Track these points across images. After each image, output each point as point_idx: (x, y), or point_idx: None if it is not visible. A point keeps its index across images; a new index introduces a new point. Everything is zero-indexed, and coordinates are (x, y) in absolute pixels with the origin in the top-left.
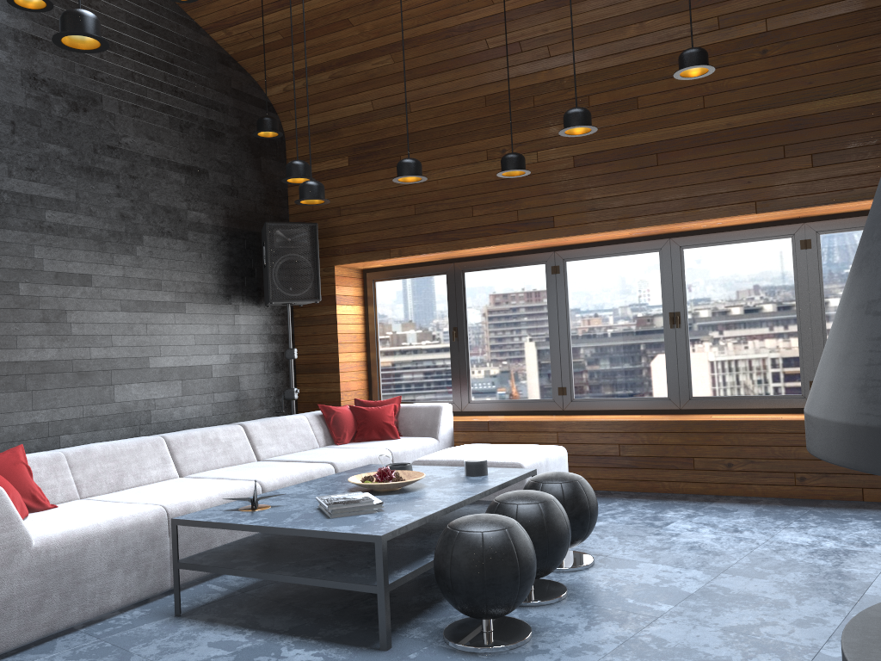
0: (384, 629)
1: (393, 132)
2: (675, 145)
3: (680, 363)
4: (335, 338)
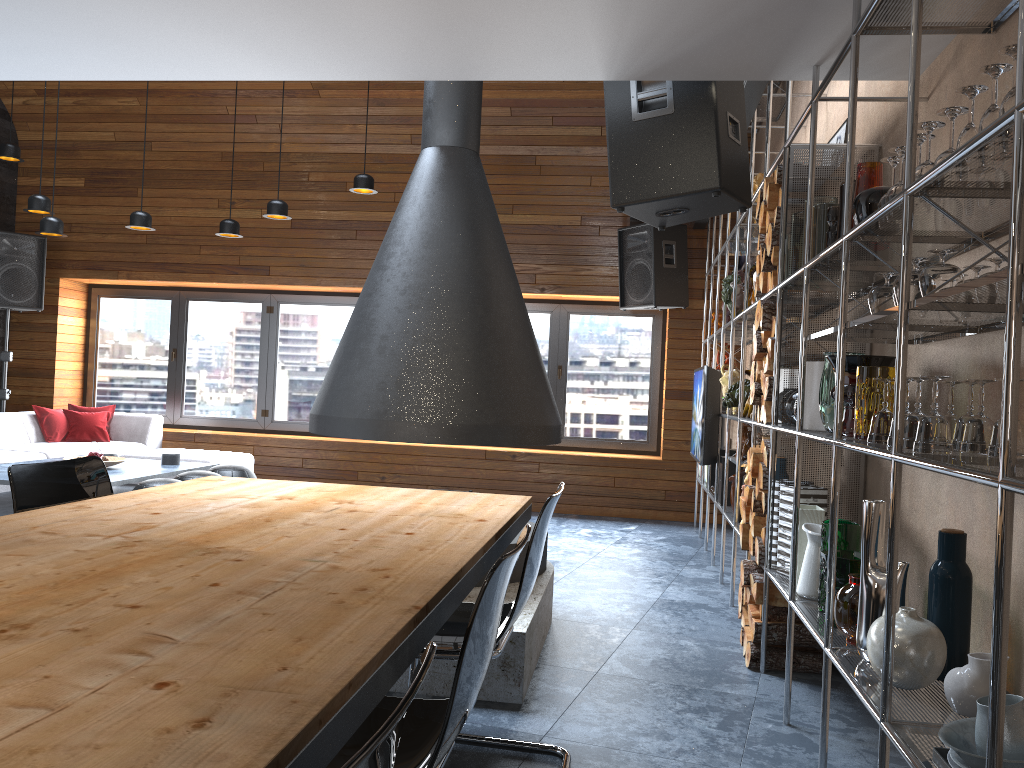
0: None
1: (133, 165)
2: (371, 227)
3: None
4: (53, 346)
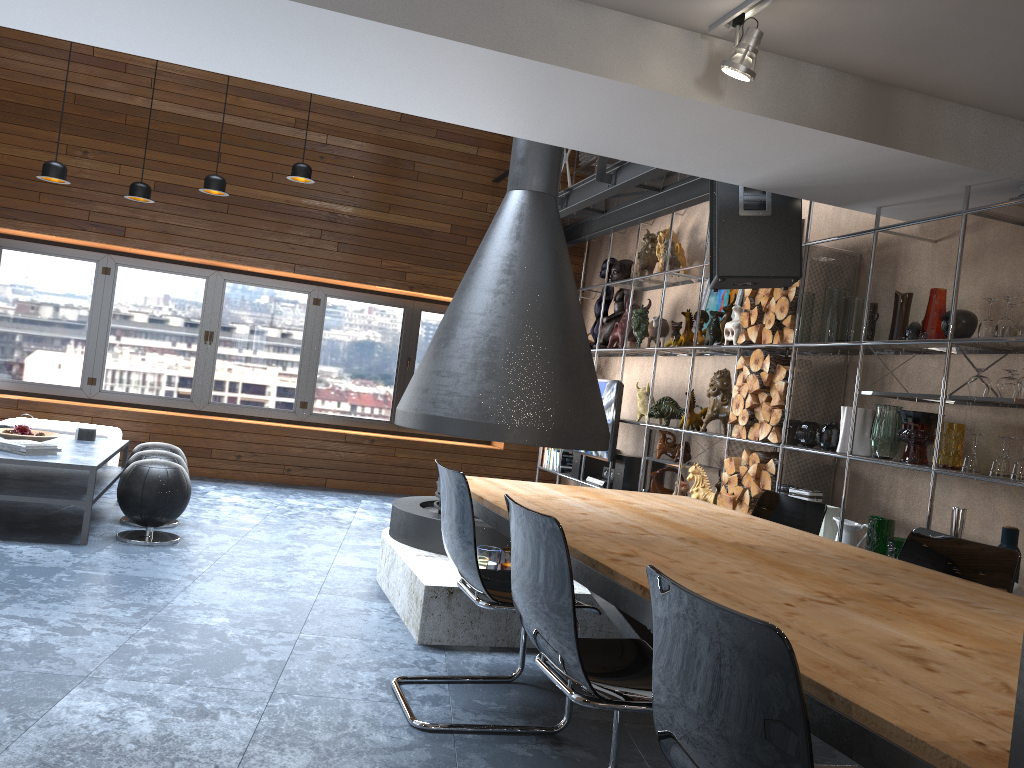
0: (86, 530)
1: None
2: (245, 203)
3: (207, 373)
4: None
